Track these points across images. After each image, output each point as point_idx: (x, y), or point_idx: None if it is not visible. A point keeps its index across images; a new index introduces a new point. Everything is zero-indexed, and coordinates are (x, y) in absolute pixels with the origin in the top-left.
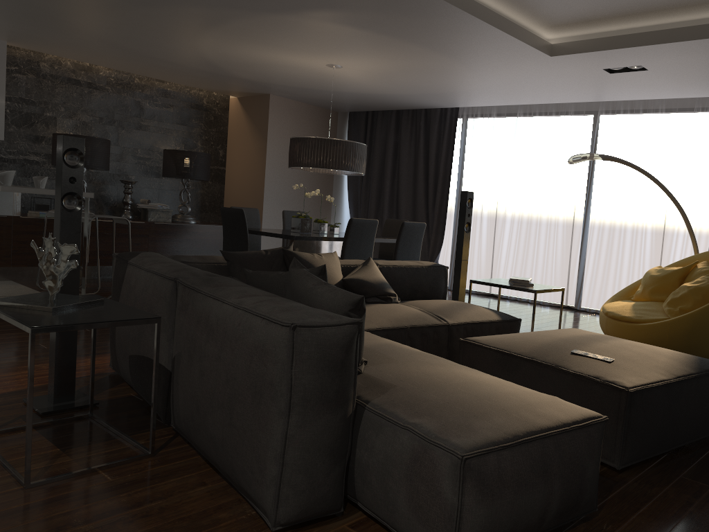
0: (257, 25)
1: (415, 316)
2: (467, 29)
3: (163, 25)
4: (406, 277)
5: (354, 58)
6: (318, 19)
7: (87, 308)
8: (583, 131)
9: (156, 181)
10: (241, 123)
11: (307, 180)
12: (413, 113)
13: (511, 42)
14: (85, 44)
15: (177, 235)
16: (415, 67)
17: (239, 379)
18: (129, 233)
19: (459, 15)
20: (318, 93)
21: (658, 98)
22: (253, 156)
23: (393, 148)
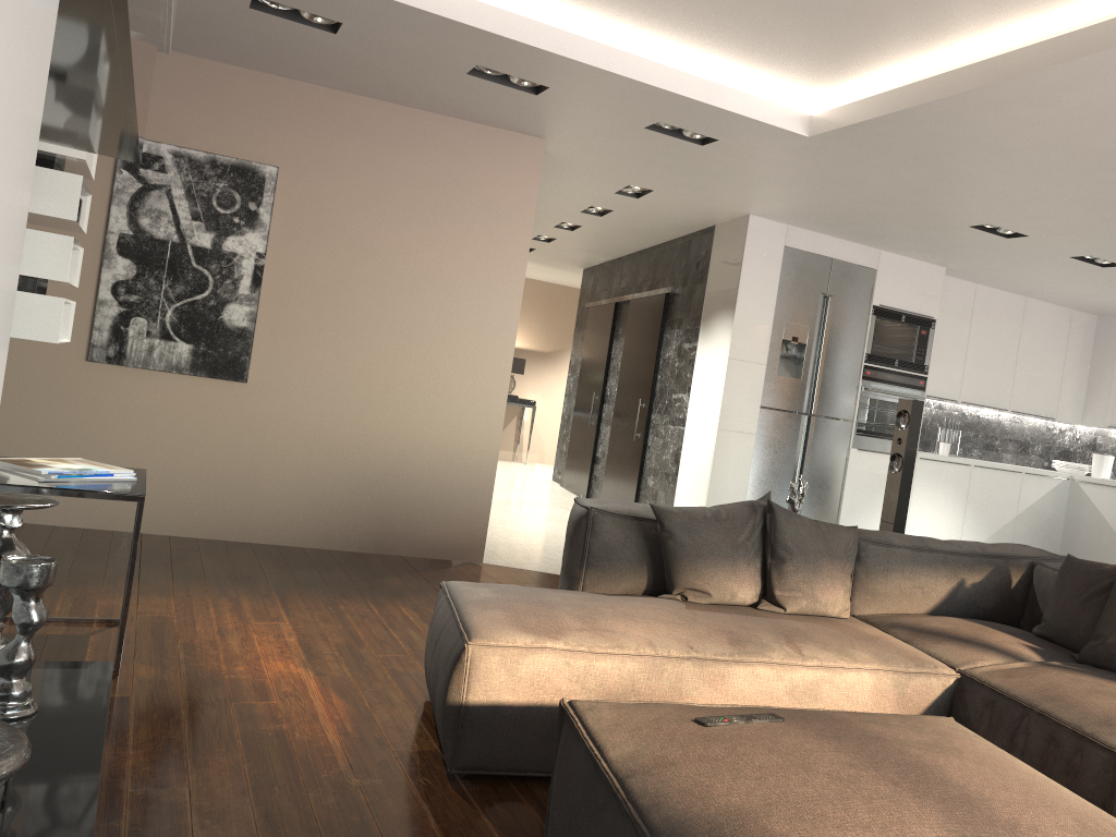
0: None
1: (1103, 716)
2: None
3: None
4: None
5: None
6: None
7: None
8: None
9: None
10: None
11: None
12: None
13: None
14: None
15: None
16: None
17: None
18: None
19: None
20: None
21: None
22: None
23: None
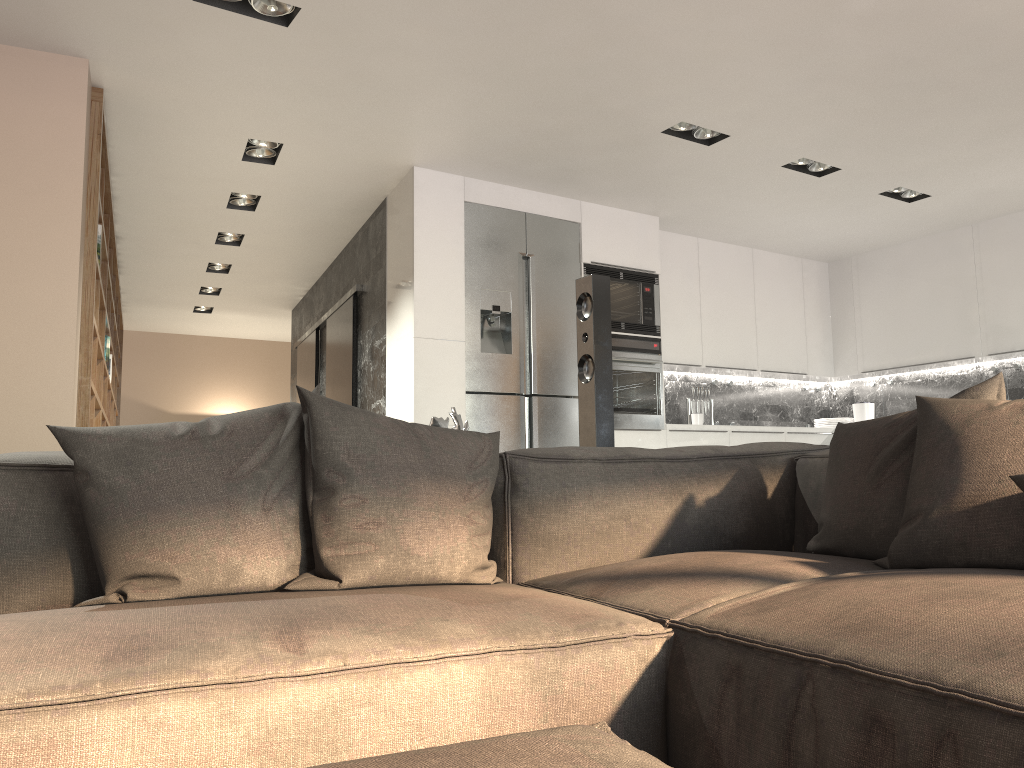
0: None
1: (977, 639)
2: None
3: None
4: None
5: None
6: None
7: None
8: None
9: None
10: None
11: None
12: None
13: None
14: None
15: None
16: None
17: None
18: None
19: None
20: None
21: None
22: None
23: None
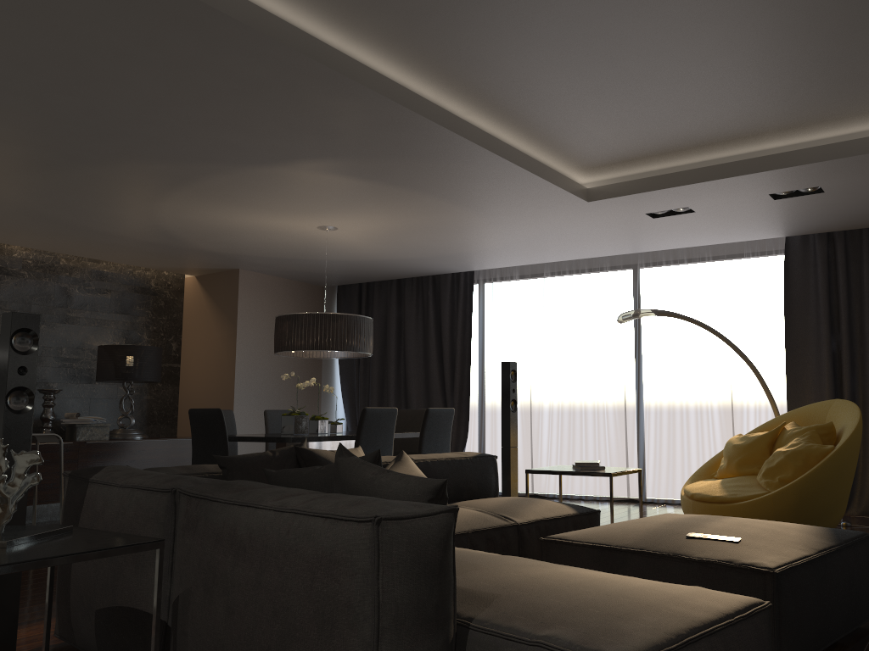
0: (237, 181)
1: (475, 518)
2: (495, 174)
3: (112, 188)
4: (448, 473)
5: (353, 216)
6: (315, 170)
7: (54, 539)
8: (623, 287)
9: (87, 388)
10: (201, 307)
11: (288, 372)
12: (417, 282)
13: (544, 187)
14: (0, 217)
15: (118, 457)
16: (427, 224)
17: (296, 608)
18: (61, 453)
19: (487, 158)
20: (301, 264)
21: (704, 244)
22: (218, 347)
23: (396, 325)
